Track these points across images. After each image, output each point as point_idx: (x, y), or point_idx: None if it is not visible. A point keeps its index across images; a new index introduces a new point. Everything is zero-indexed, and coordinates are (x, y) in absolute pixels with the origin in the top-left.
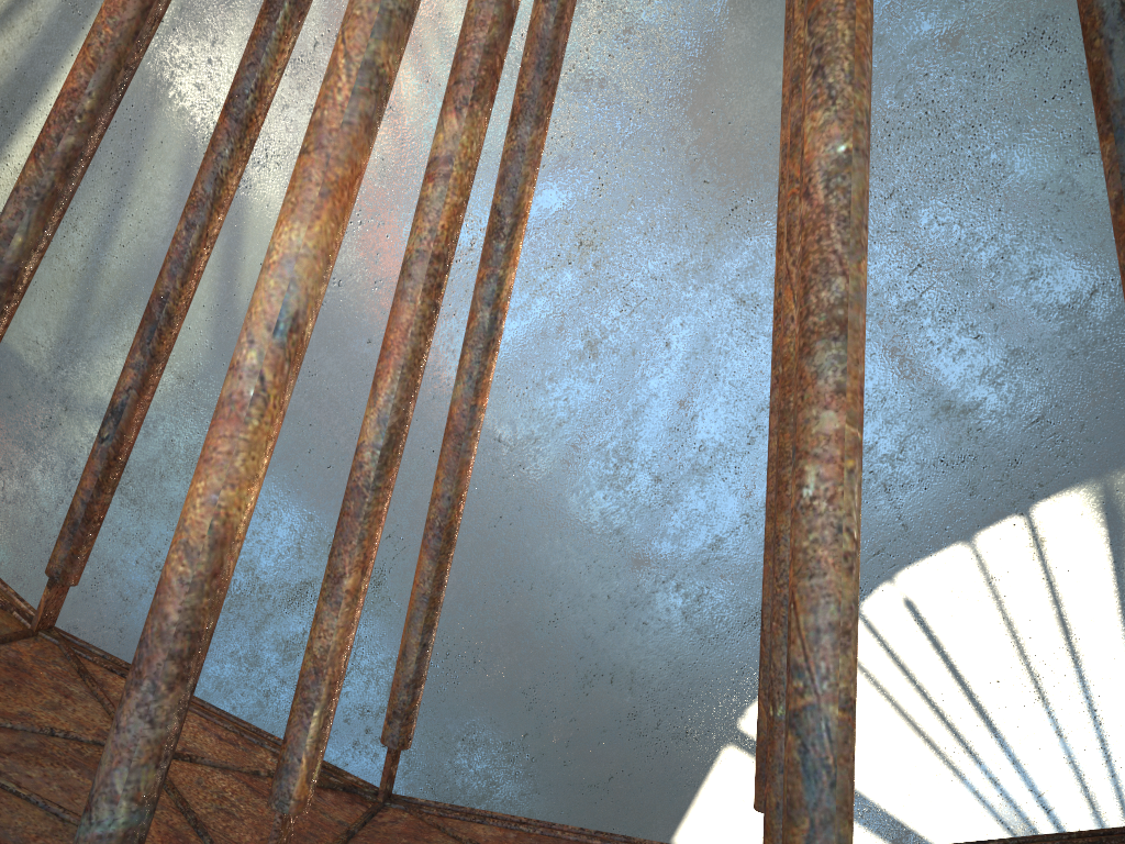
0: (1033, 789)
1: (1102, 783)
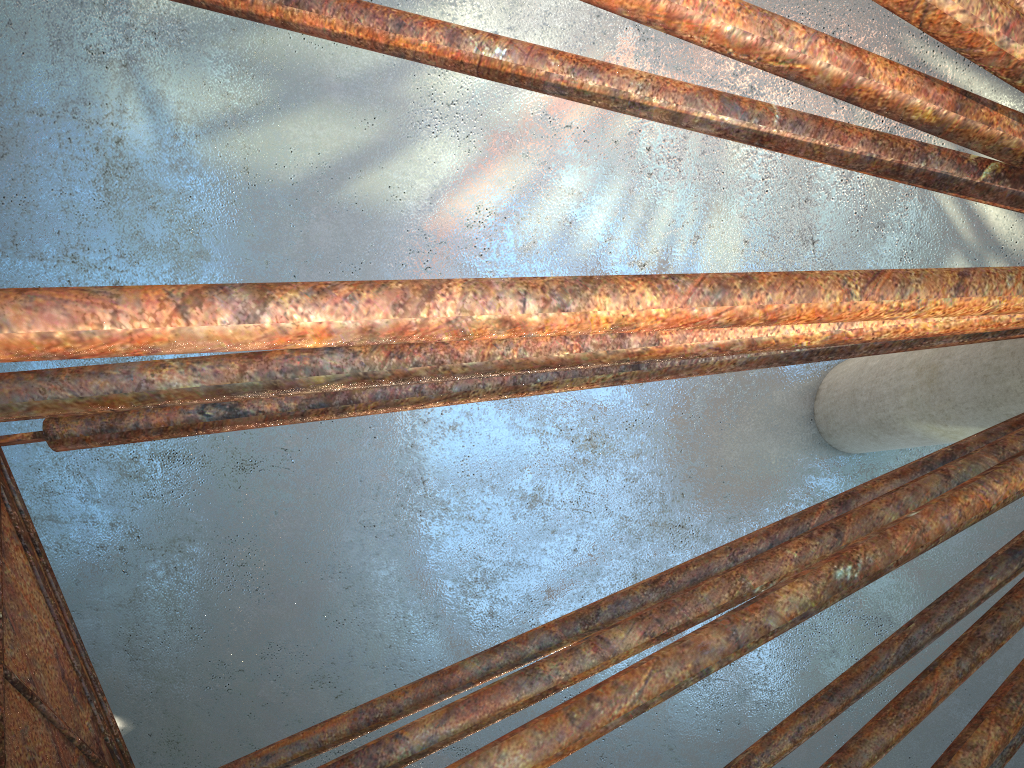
0: None
1: None
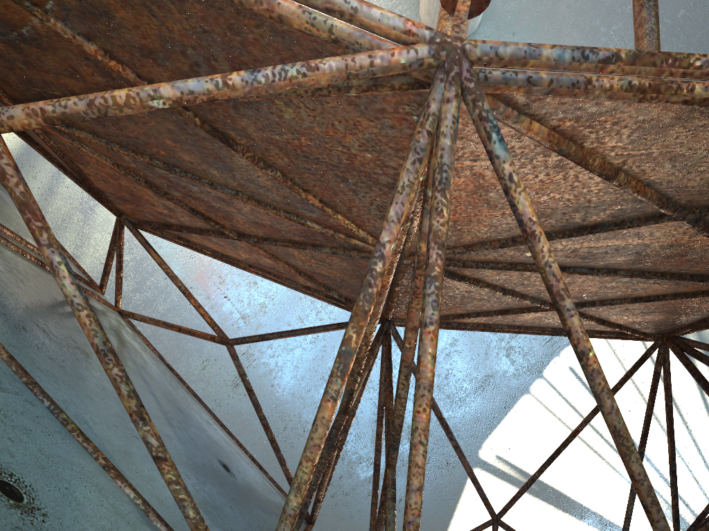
0: (661, 475)
1: (699, 466)
